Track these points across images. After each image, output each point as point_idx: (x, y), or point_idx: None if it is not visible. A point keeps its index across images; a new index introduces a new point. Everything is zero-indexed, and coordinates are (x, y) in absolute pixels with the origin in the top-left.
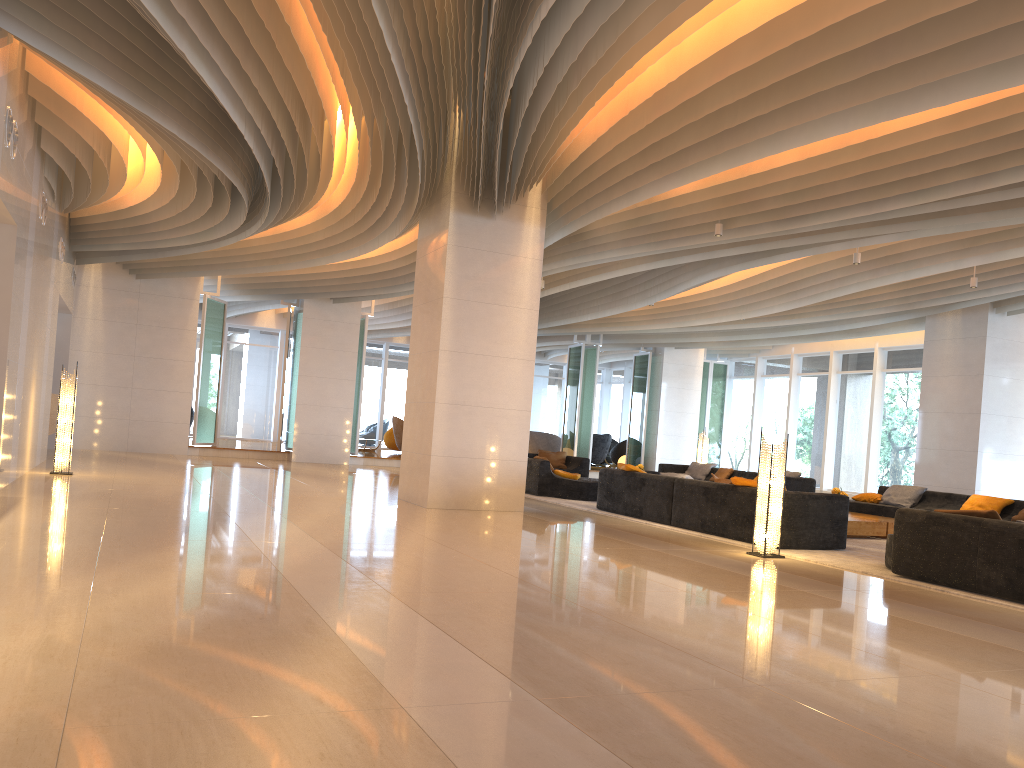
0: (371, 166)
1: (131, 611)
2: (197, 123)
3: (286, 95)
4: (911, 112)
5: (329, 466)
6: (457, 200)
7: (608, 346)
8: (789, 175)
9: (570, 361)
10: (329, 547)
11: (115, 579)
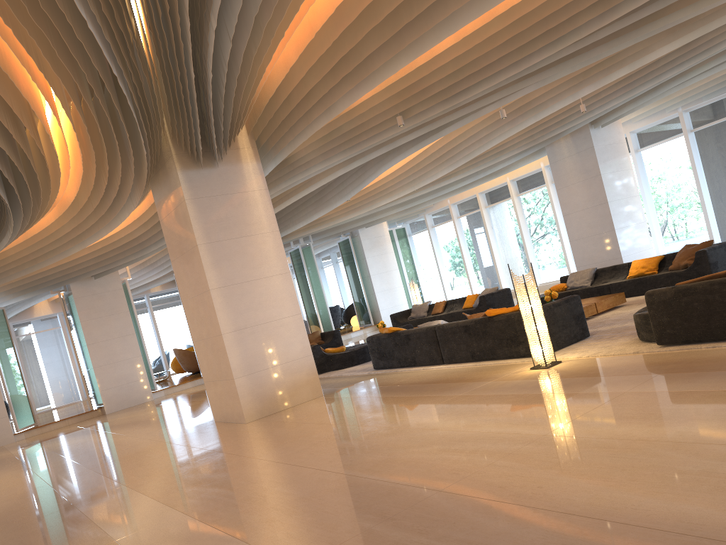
0: None
1: None
2: None
3: None
4: None
5: (139, 407)
6: (180, 160)
7: (317, 242)
8: (449, 57)
9: (293, 262)
10: (194, 515)
11: None
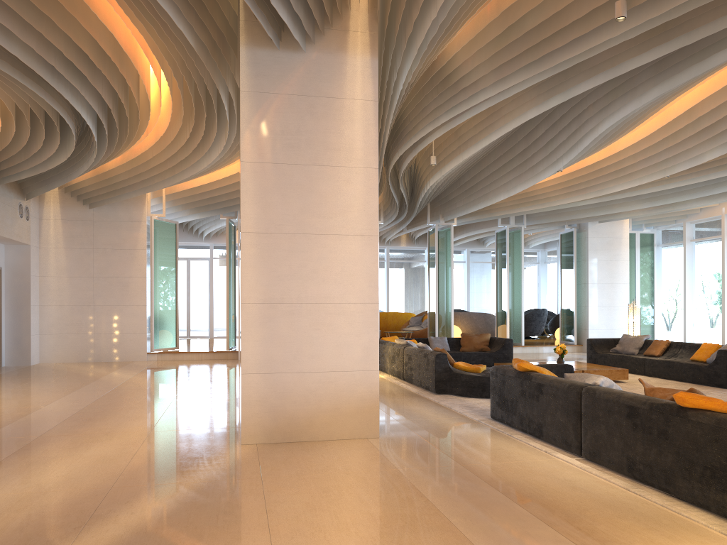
0: None
1: None
2: None
3: None
4: None
5: None
6: (249, 31)
7: (534, 227)
8: None
9: (497, 245)
10: None
11: None
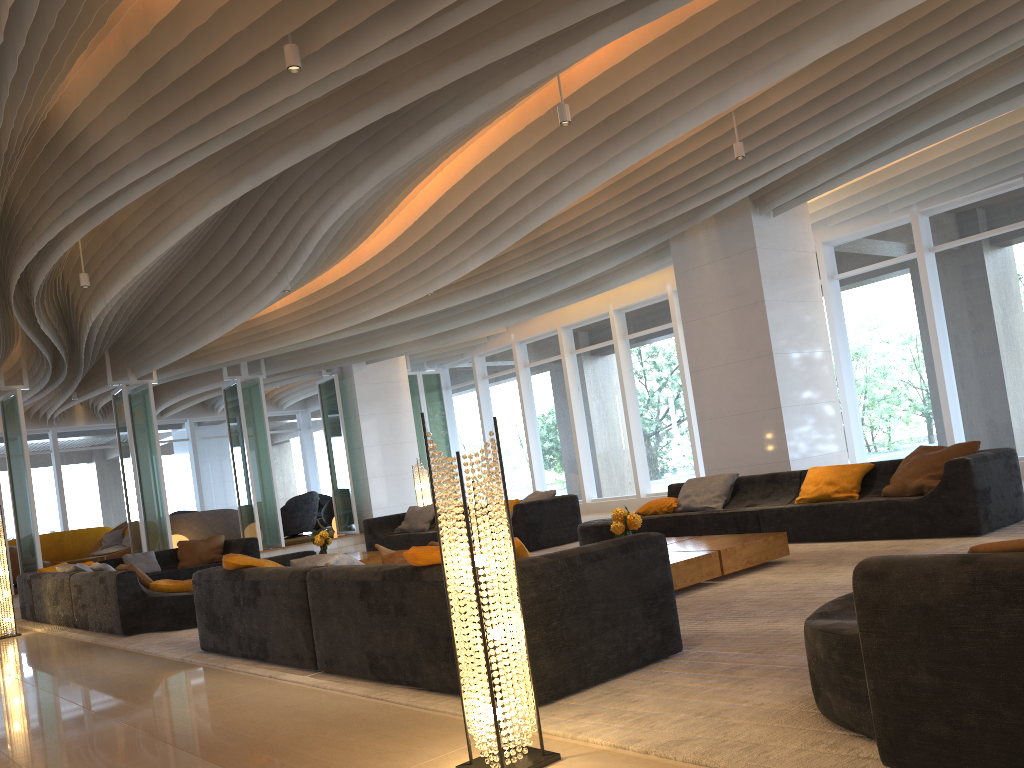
0: None
1: None
2: None
3: None
4: None
5: None
6: None
7: (280, 378)
8: None
9: (228, 407)
10: None
11: None
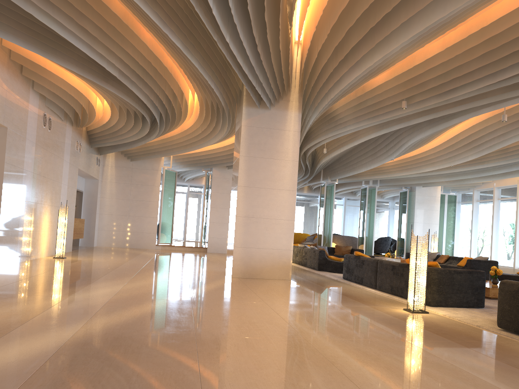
0: None
1: None
2: (88, 65)
3: (122, 42)
4: None
5: (223, 254)
6: (247, 100)
7: (384, 187)
8: (438, 62)
9: (361, 196)
10: (110, 301)
11: None
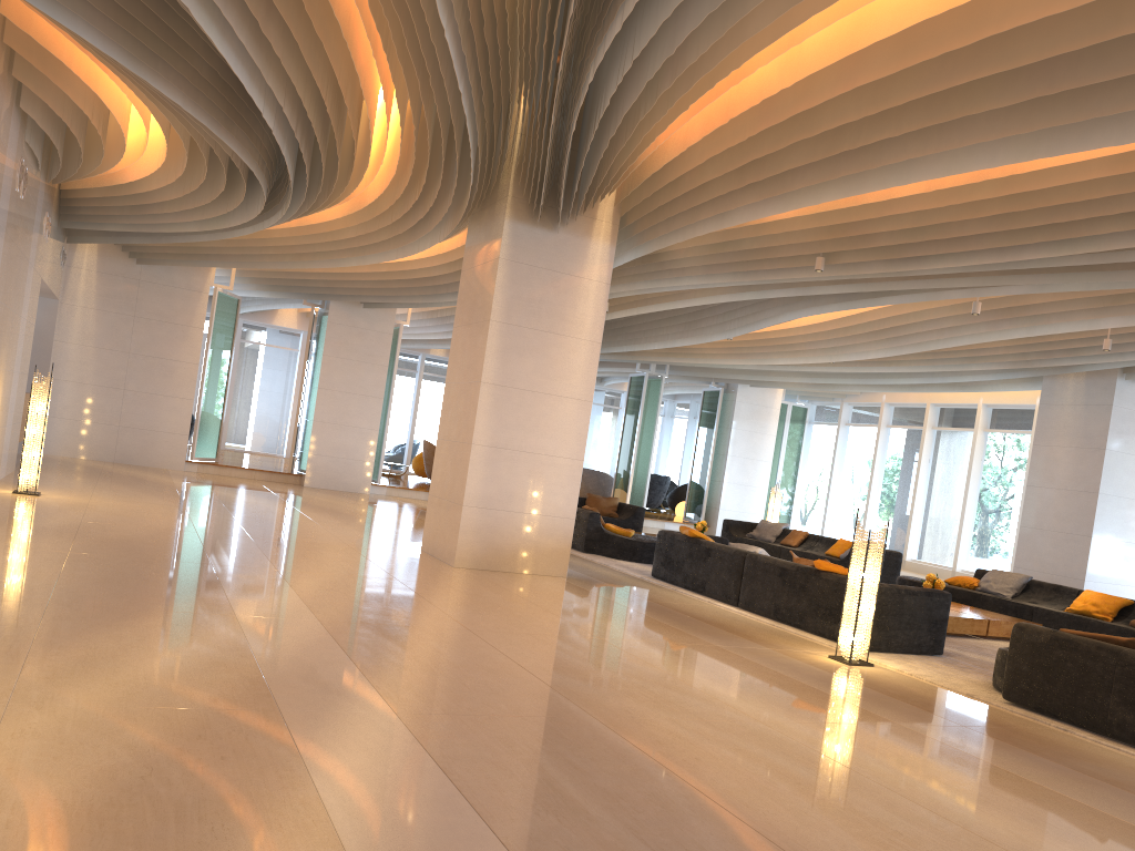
0: (416, 157)
1: (53, 739)
2: (207, 93)
3: (316, 68)
4: (1077, 149)
5: (346, 495)
6: (514, 206)
7: (674, 377)
8: (911, 208)
9: (630, 392)
10: (329, 628)
11: (47, 677)
